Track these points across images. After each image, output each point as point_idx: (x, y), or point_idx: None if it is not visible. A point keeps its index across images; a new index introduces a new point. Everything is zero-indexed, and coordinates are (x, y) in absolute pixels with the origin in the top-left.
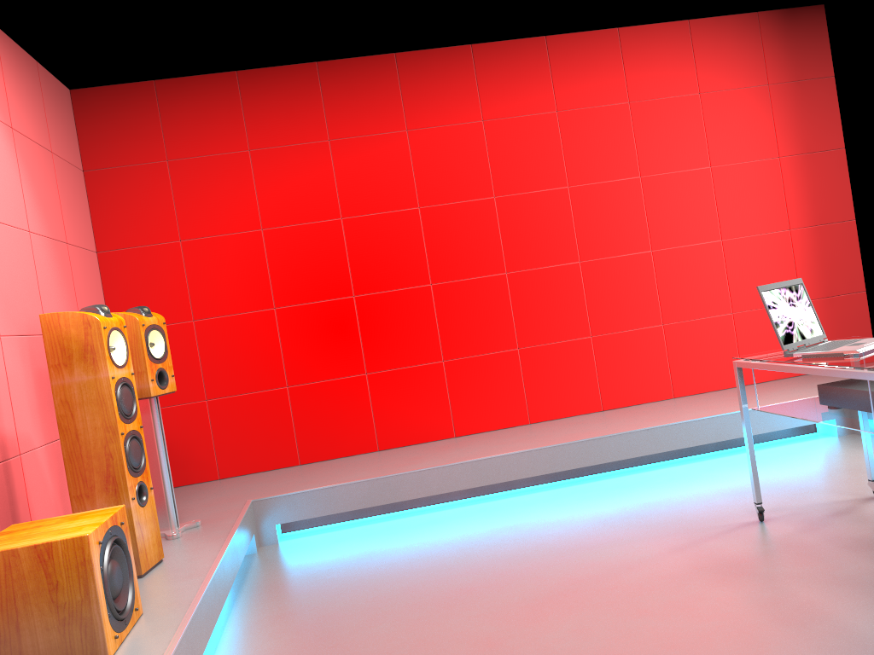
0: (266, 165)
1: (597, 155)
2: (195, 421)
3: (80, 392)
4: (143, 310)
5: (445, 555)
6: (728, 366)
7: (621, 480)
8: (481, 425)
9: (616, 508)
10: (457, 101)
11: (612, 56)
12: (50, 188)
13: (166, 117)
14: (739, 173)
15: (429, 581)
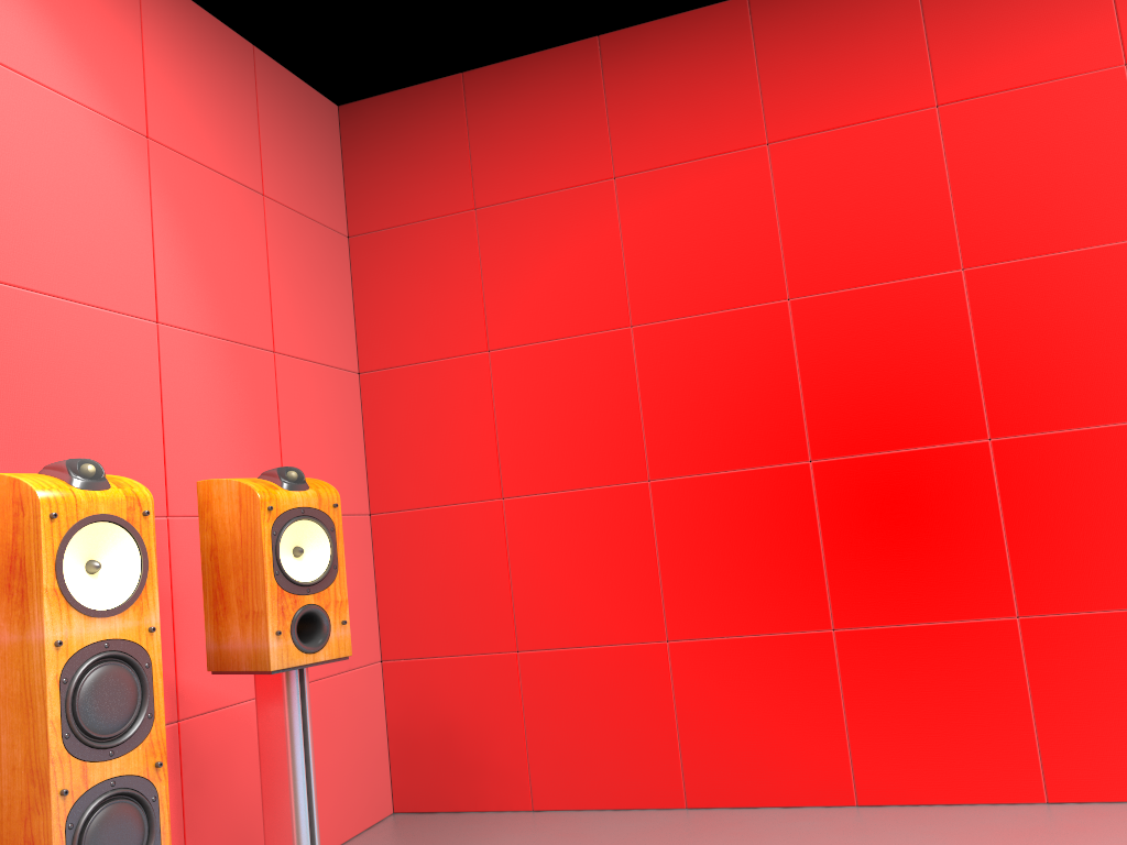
0: (644, 203)
1: None
2: (495, 690)
3: None
4: (284, 476)
5: None
6: None
7: None
8: (1119, 783)
9: None
10: (1060, 30)
11: None
12: (245, 253)
13: (478, 133)
14: None
15: None
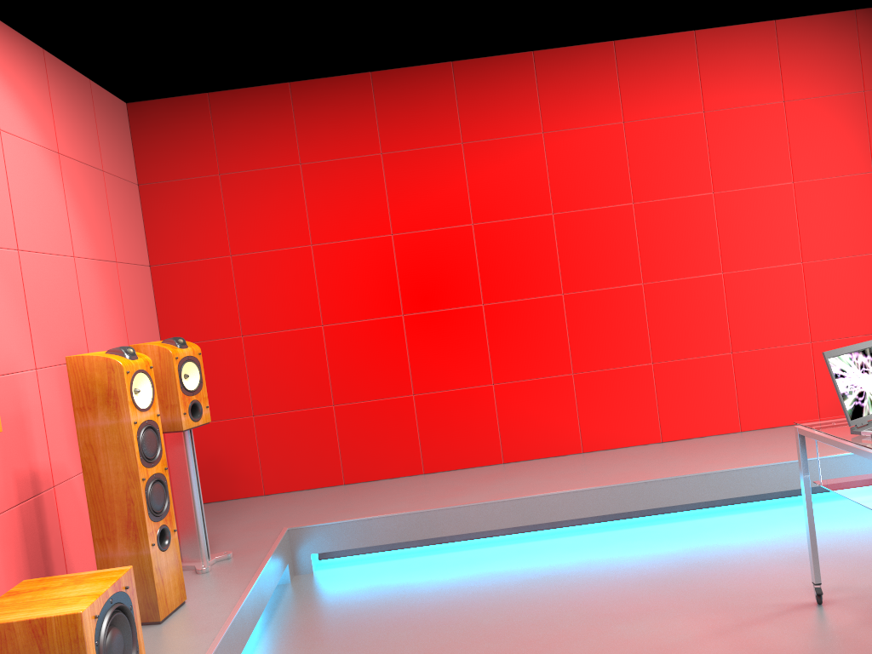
0: (317, 179)
1: (666, 169)
2: (241, 437)
3: (103, 436)
4: (178, 342)
5: (474, 610)
6: (803, 399)
7: (673, 528)
8: (531, 452)
9: (662, 566)
10: (516, 112)
11: (687, 62)
12: (100, 208)
13: (219, 130)
14: (826, 189)
15: (451, 643)
